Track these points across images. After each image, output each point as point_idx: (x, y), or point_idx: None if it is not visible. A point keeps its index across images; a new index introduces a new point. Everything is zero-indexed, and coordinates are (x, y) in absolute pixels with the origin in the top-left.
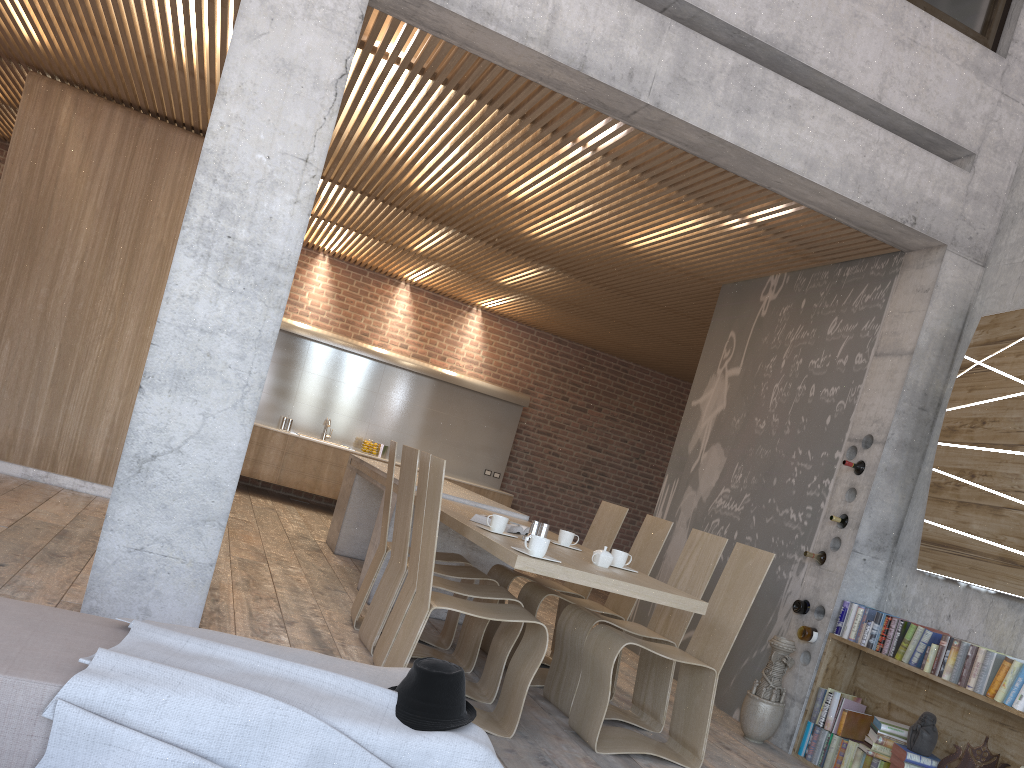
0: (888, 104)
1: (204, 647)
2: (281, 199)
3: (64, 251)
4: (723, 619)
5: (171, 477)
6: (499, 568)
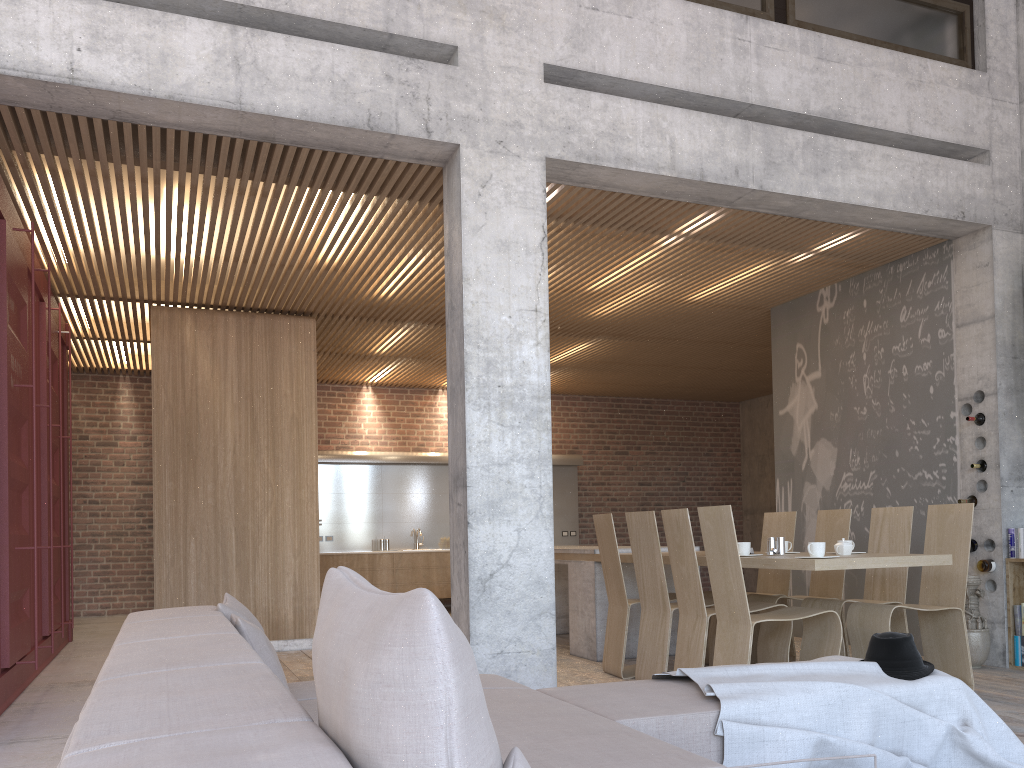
0: (917, 133)
1: (740, 670)
2: (527, 345)
3: (218, 447)
4: (946, 568)
5: (507, 587)
6: (709, 593)
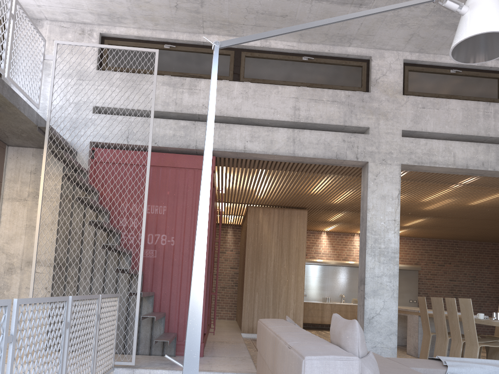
0: None
1: (459, 359)
2: (390, 233)
3: (268, 259)
4: None
5: (378, 322)
6: None
